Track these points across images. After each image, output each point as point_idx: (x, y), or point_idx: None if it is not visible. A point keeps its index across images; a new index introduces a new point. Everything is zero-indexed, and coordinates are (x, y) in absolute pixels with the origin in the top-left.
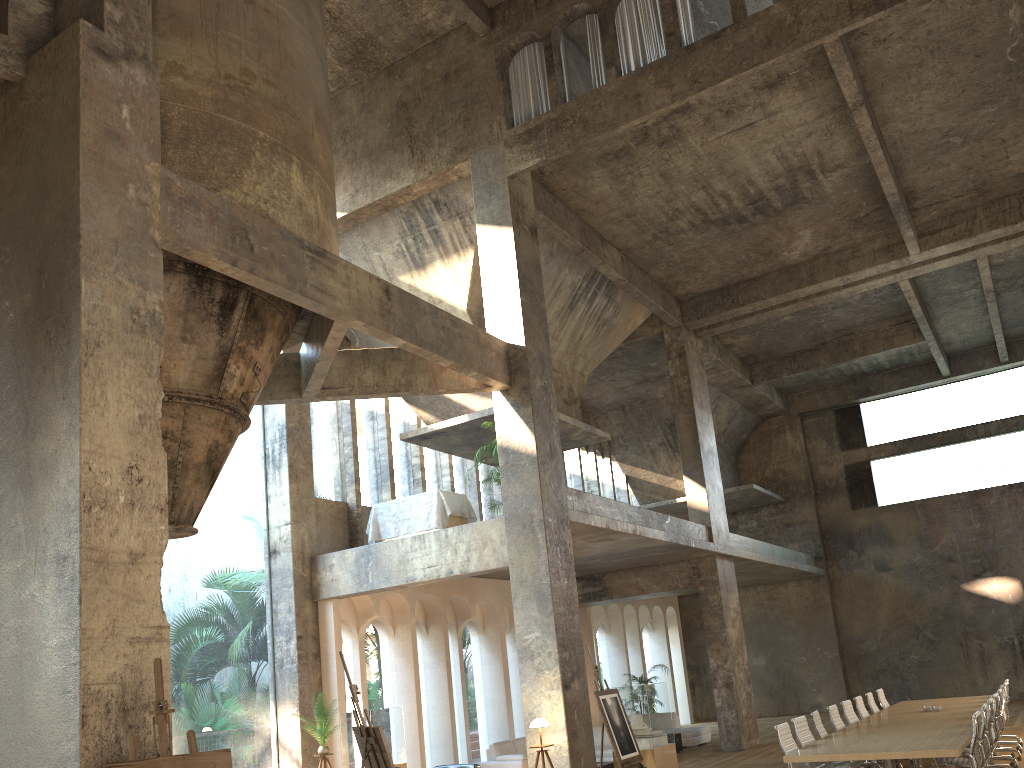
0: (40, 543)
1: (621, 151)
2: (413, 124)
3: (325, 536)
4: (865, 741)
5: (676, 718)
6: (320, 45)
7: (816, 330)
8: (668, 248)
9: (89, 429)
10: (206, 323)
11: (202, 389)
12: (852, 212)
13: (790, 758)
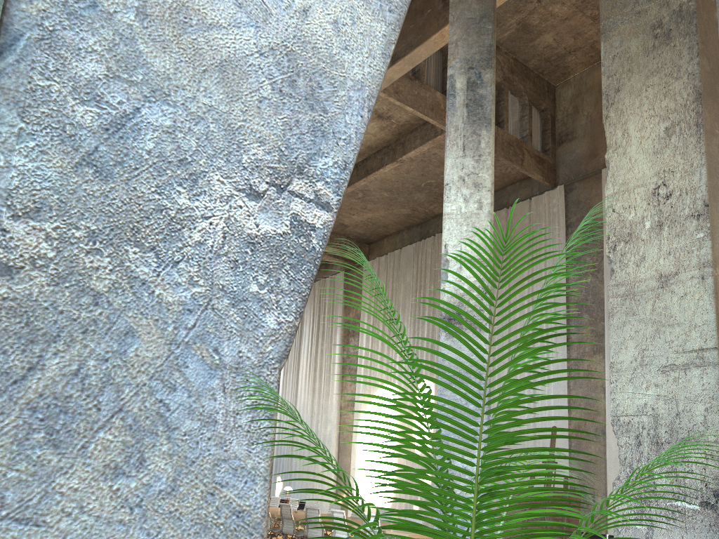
0: None
1: None
2: None
3: None
4: None
5: None
6: None
7: None
8: None
9: None
10: None
11: None
12: None
13: (412, 535)
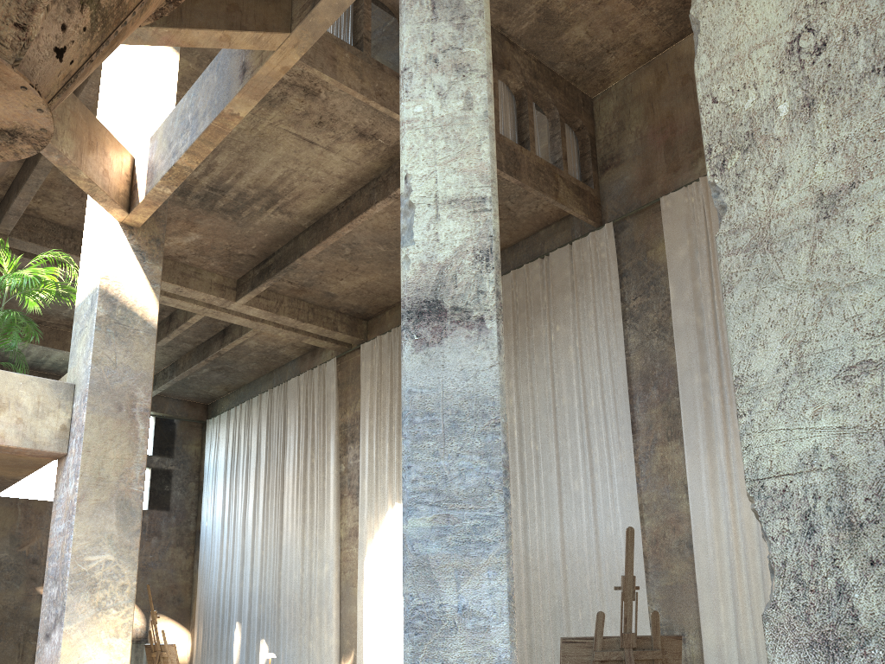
0: None
1: None
2: None
3: None
4: None
5: None
6: None
7: (57, 309)
8: None
9: None
10: None
11: None
12: (239, 246)
13: None
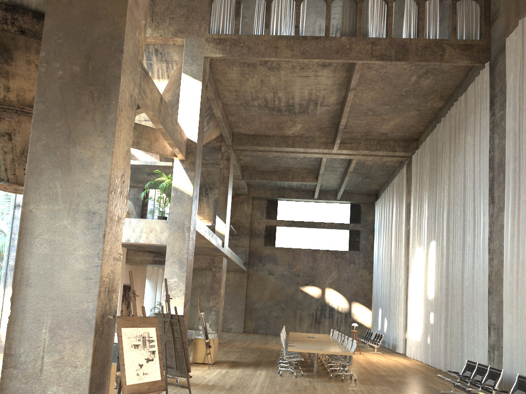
0: (75, 201)
1: (252, 64)
2: (155, 5)
3: None
4: (310, 346)
5: None
6: None
7: (278, 164)
8: (243, 110)
9: (115, 152)
10: None
11: None
12: (320, 124)
13: (291, 349)
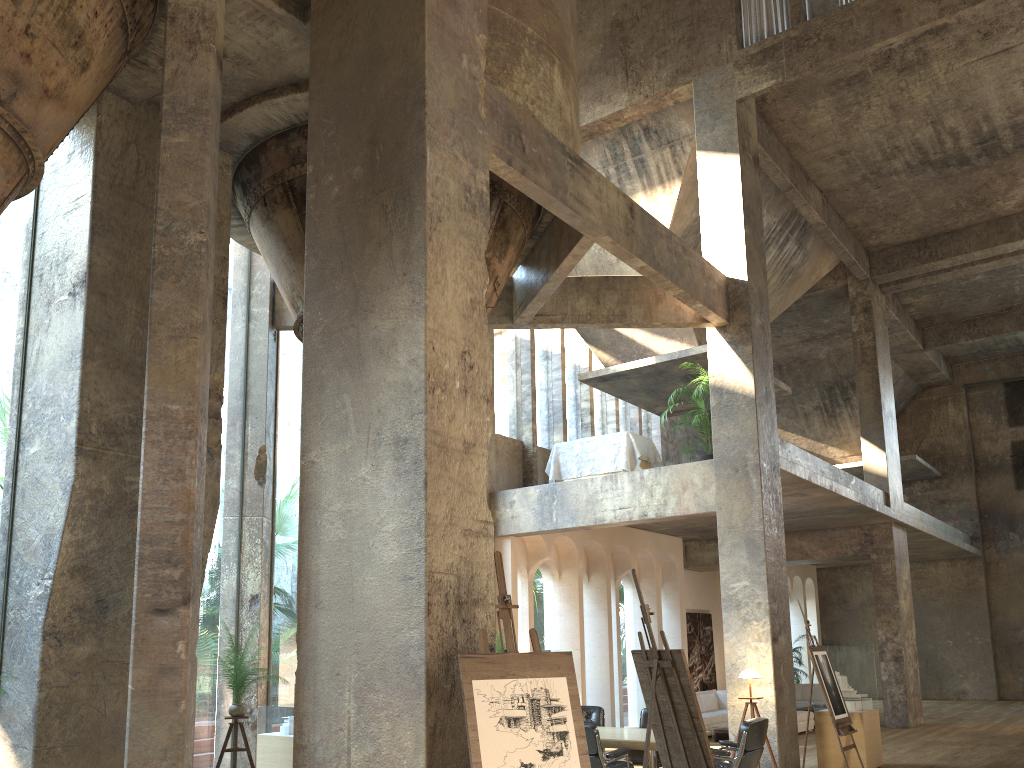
0: (373, 425)
1: (855, 77)
2: (629, 45)
3: (502, 473)
4: None
5: None
6: None
7: (1006, 293)
8: (874, 192)
9: (432, 307)
10: None
11: None
12: None
13: None
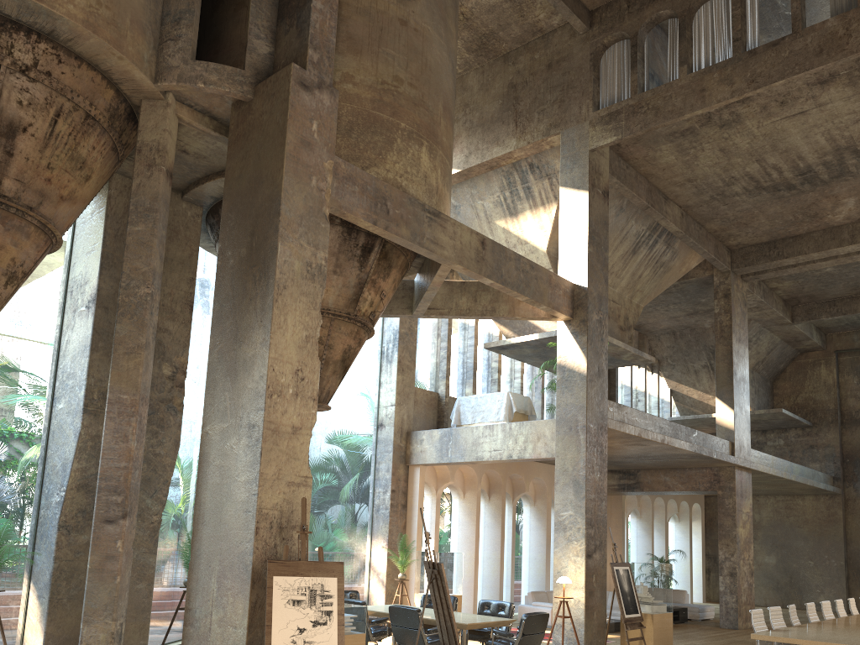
0: (239, 414)
1: (687, 130)
2: (519, 102)
3: (419, 417)
4: (825, 633)
5: (686, 595)
6: (452, 51)
7: (856, 281)
8: (723, 207)
9: (275, 343)
10: (351, 261)
11: (343, 308)
12: None
13: (756, 636)
